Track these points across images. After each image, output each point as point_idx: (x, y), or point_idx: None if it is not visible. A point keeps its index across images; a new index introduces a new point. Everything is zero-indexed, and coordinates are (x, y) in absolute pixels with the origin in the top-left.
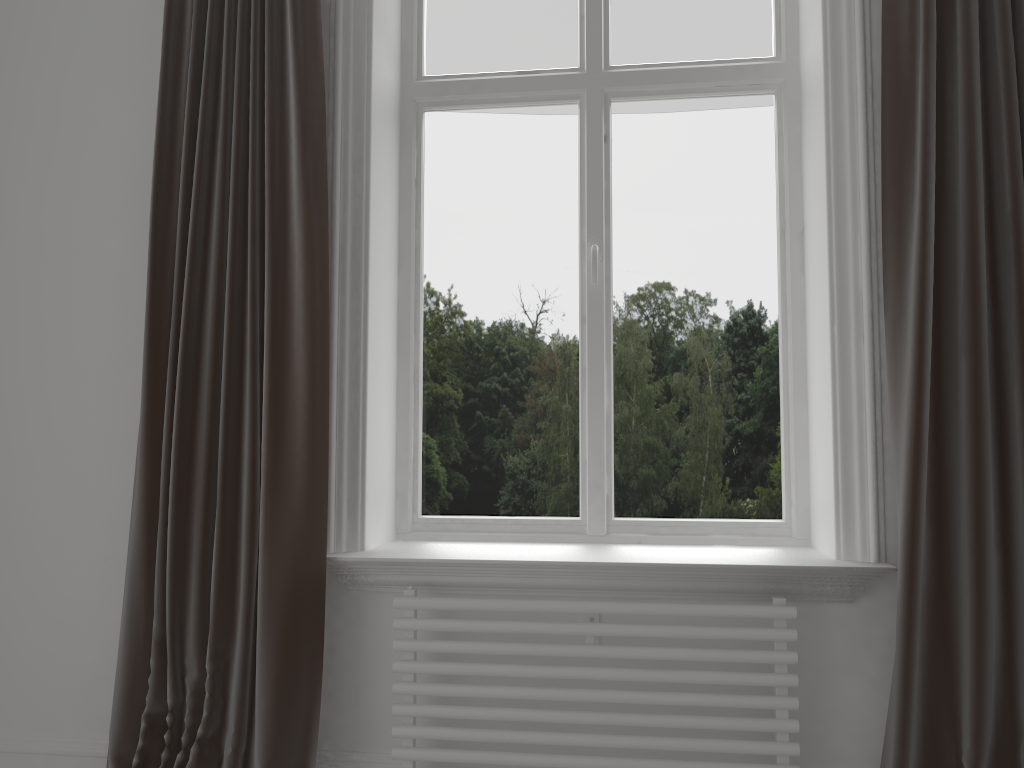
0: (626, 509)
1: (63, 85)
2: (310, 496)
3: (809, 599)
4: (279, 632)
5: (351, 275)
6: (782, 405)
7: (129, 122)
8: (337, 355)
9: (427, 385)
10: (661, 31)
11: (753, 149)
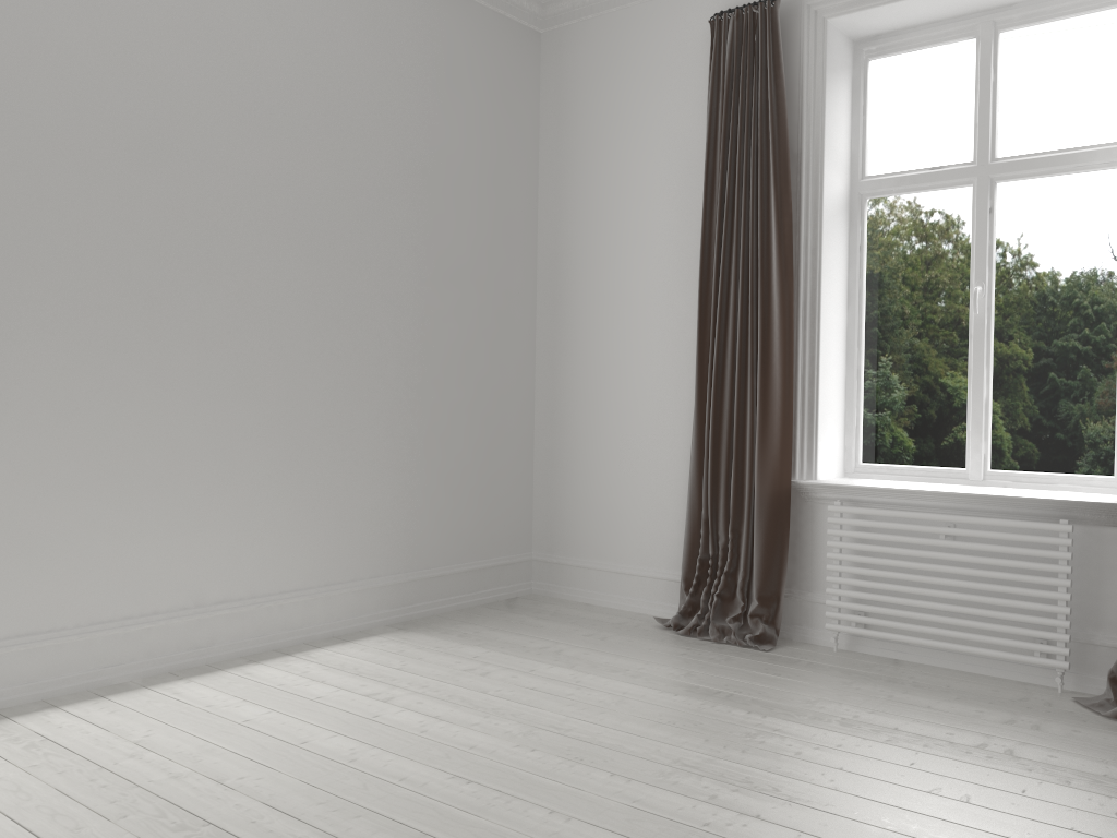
0: (998, 464)
1: (652, 213)
2: (782, 447)
3: (1091, 523)
4: (765, 519)
5: (809, 318)
6: (1116, 396)
7: (687, 232)
8: (800, 366)
9: (866, 380)
10: (1035, 128)
11: (1103, 210)
